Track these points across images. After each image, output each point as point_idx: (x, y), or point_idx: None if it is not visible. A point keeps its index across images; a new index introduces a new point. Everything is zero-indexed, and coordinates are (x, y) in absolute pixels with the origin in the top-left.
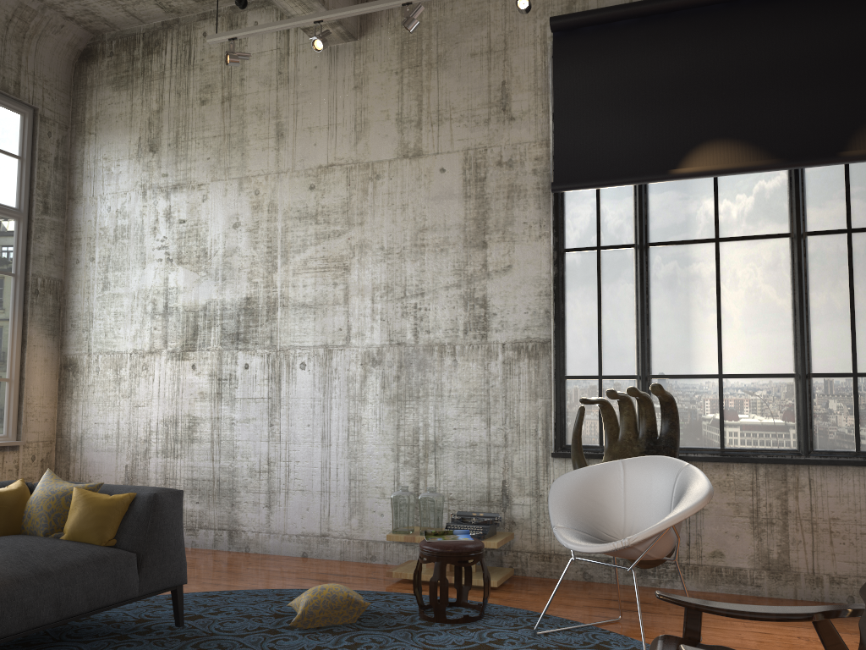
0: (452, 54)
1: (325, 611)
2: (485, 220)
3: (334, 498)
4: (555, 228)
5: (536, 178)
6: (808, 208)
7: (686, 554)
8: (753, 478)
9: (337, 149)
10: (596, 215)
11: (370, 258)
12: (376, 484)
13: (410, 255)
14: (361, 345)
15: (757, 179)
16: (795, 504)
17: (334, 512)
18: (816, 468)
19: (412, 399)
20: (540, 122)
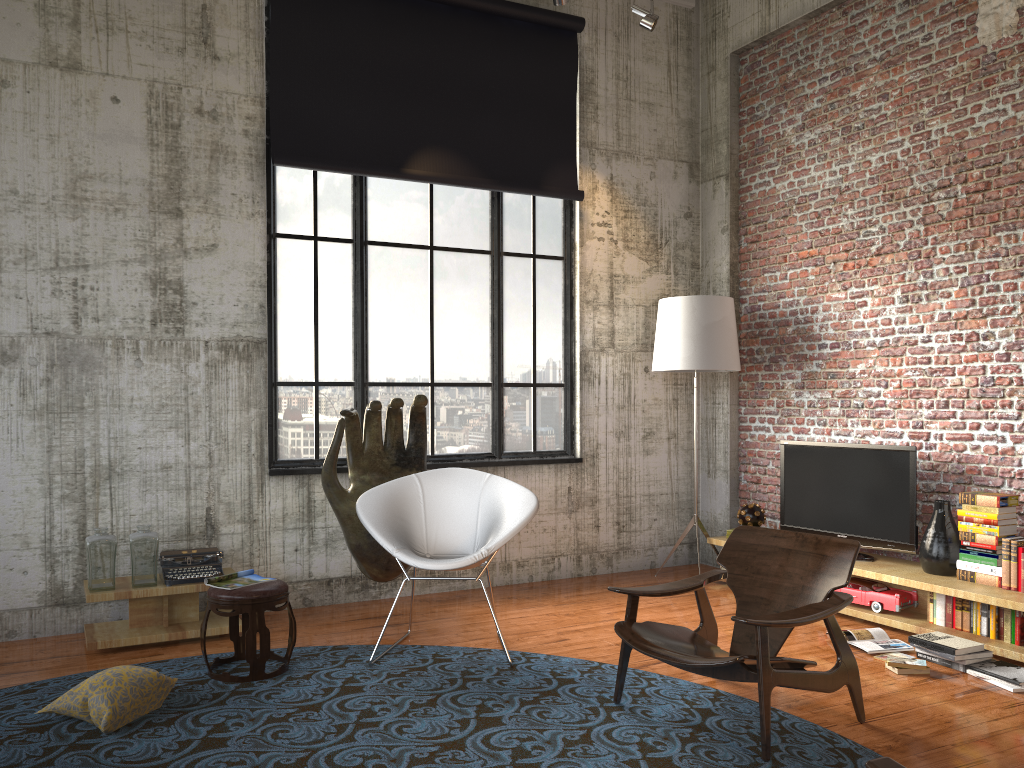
0: None
1: (135, 701)
2: (181, 181)
3: None
4: (267, 207)
5: (248, 141)
6: (505, 230)
7: None
8: None
9: None
10: (313, 200)
11: None
12: (14, 531)
13: (65, 209)
14: None
15: (466, 193)
16: None
17: None
18: (510, 468)
19: (72, 411)
20: (253, 73)
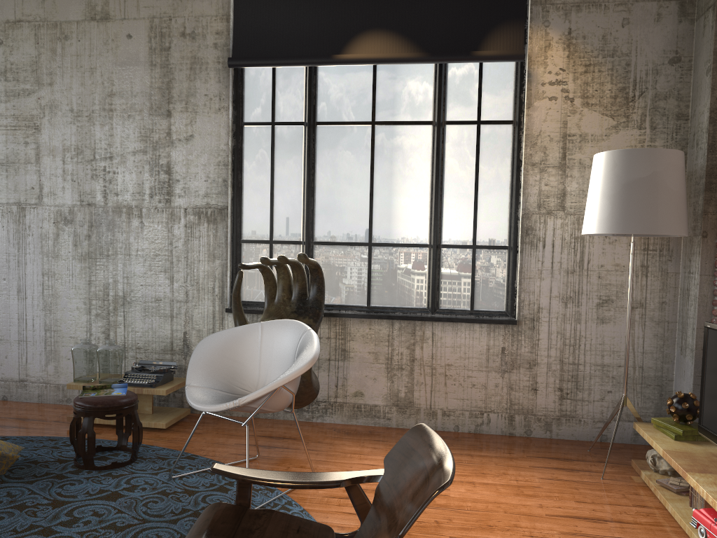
0: None
1: None
2: (170, 90)
3: (31, 347)
4: (234, 102)
5: (217, 52)
6: (448, 100)
7: (334, 394)
8: (390, 332)
9: (24, 4)
10: (272, 92)
11: (61, 119)
12: (70, 334)
13: (99, 119)
14: (53, 204)
15: (409, 70)
16: (420, 353)
17: (31, 360)
18: (438, 324)
19: (102, 257)
20: None
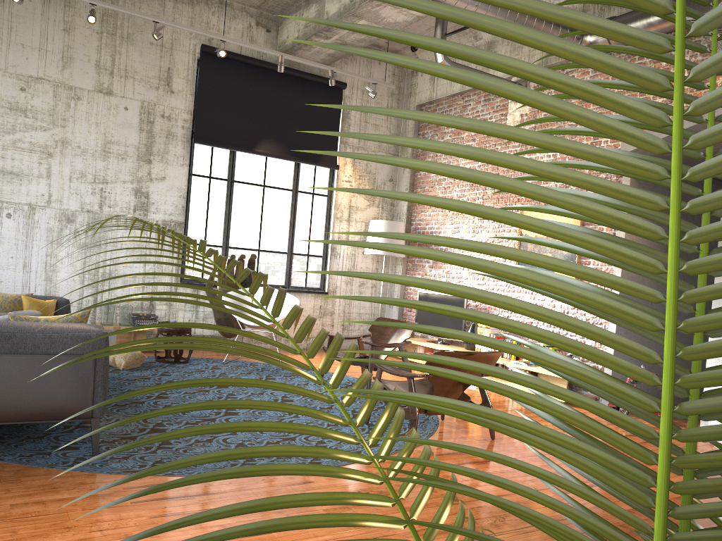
0: (138, 37)
1: (133, 361)
2: (152, 147)
3: None
4: (189, 161)
5: (183, 131)
6: (300, 180)
7: None
8: None
9: (46, 68)
10: (210, 159)
11: (70, 152)
12: (66, 297)
13: (100, 156)
14: (59, 208)
15: (283, 161)
16: None
17: None
18: (292, 293)
19: (96, 247)
20: (188, 100)
